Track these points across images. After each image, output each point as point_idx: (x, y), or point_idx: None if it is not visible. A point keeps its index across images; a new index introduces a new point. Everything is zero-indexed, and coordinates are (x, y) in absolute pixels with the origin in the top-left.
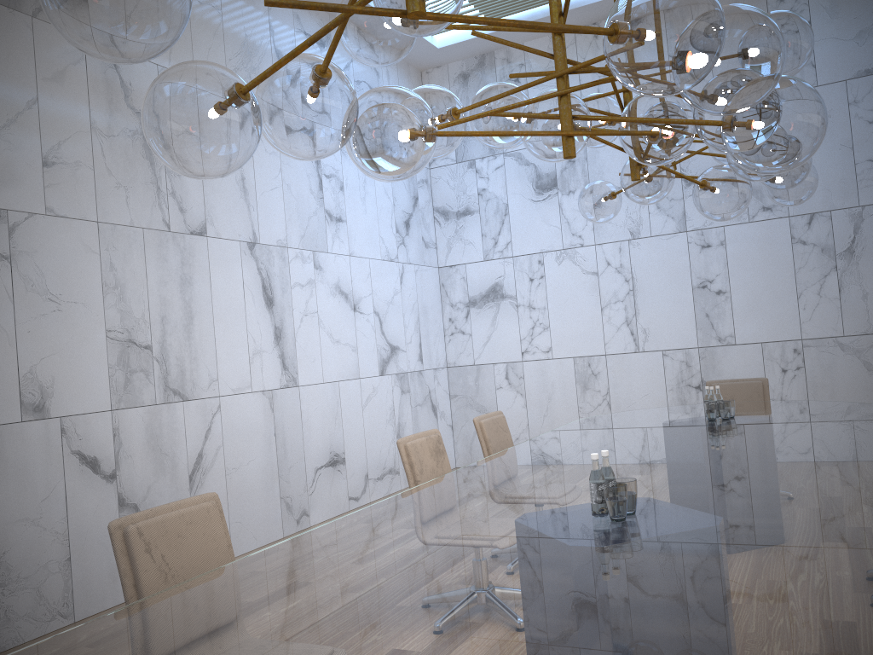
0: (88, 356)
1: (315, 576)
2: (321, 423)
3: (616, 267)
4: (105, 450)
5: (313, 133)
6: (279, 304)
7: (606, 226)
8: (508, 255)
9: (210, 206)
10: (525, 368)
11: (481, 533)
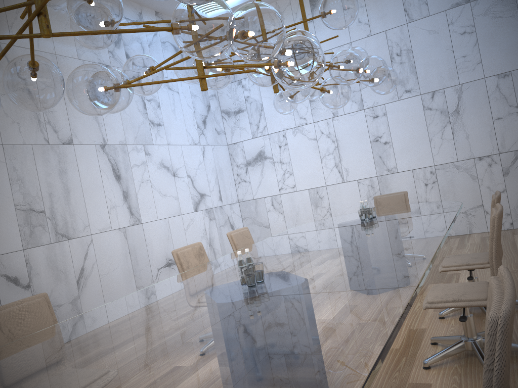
0: (5, 220)
1: (74, 333)
2: (159, 243)
3: (327, 134)
4: (21, 272)
5: (33, 98)
6: (124, 178)
7: (319, 111)
8: (265, 133)
9: (73, 127)
10: (282, 198)
11: (177, 301)
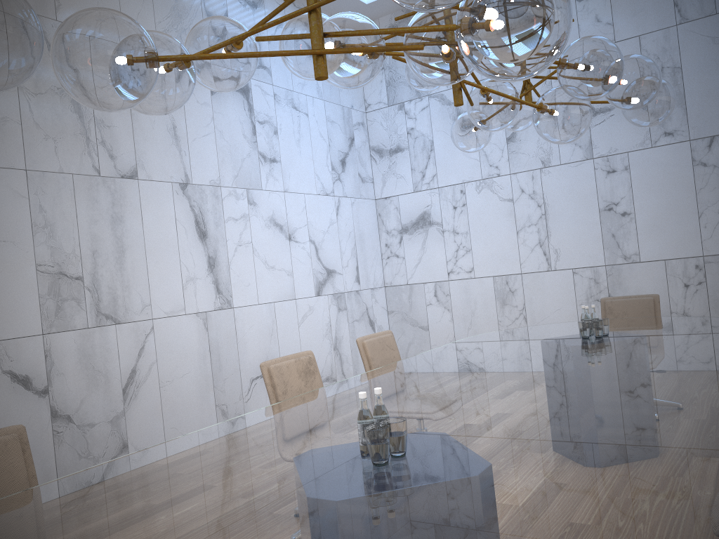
0: (18, 287)
1: (25, 530)
2: (257, 339)
3: (530, 194)
4: (37, 369)
5: None
6: (212, 237)
7: (520, 157)
8: (434, 186)
9: (140, 153)
10: (451, 287)
11: (237, 476)
